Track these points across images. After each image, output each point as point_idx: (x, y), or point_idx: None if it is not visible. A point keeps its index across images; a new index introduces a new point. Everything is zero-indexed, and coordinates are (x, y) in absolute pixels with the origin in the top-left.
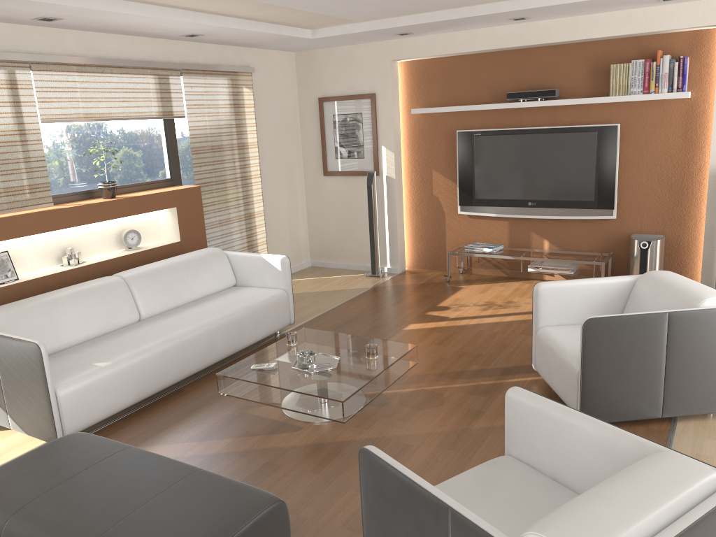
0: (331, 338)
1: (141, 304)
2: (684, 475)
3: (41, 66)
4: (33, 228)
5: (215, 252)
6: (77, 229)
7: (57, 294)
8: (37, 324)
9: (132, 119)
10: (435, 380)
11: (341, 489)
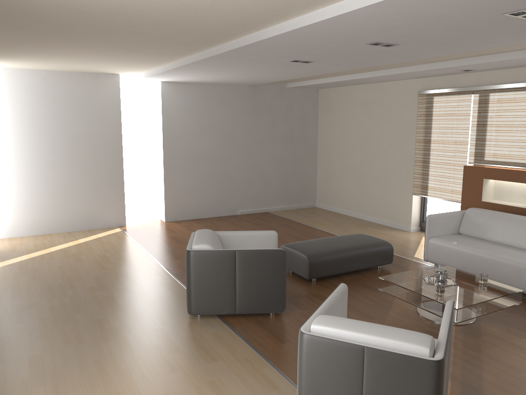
0: (490, 292)
1: None
2: (197, 240)
3: None
4: None
5: None
6: None
7: (506, 214)
8: (482, 221)
9: None
10: (465, 353)
11: None
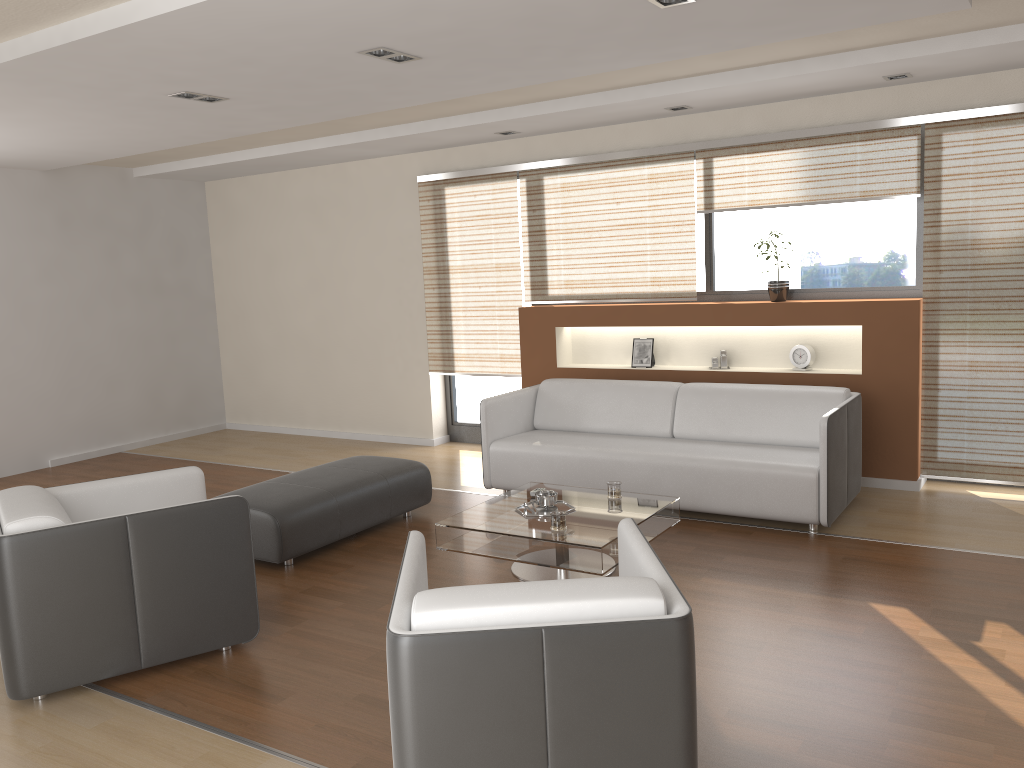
0: (634, 509)
1: (676, 420)
2: (14, 511)
3: (706, 153)
4: (662, 319)
5: (823, 393)
6: (743, 332)
7: (608, 381)
8: (571, 400)
9: (817, 204)
10: None
11: (372, 583)
